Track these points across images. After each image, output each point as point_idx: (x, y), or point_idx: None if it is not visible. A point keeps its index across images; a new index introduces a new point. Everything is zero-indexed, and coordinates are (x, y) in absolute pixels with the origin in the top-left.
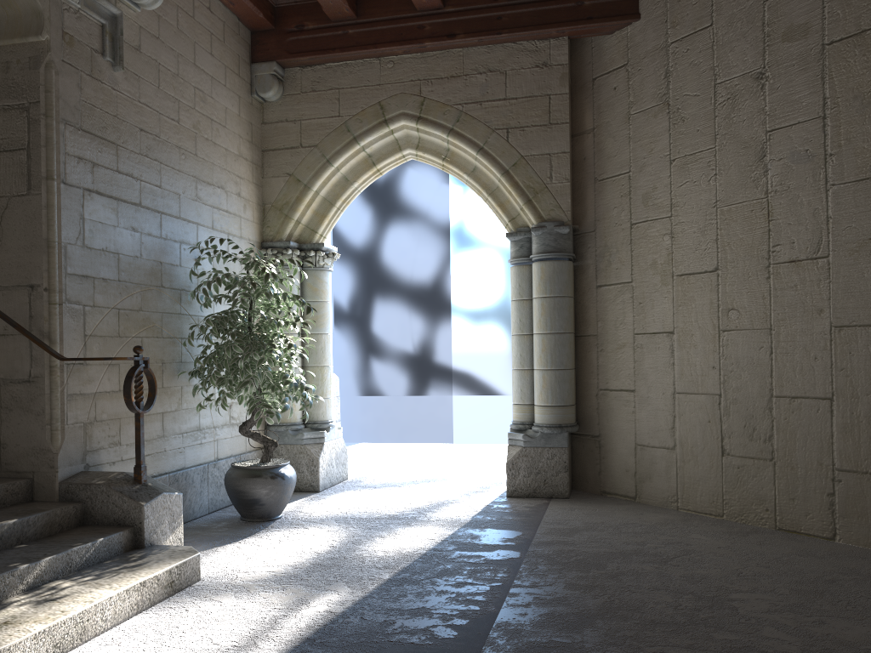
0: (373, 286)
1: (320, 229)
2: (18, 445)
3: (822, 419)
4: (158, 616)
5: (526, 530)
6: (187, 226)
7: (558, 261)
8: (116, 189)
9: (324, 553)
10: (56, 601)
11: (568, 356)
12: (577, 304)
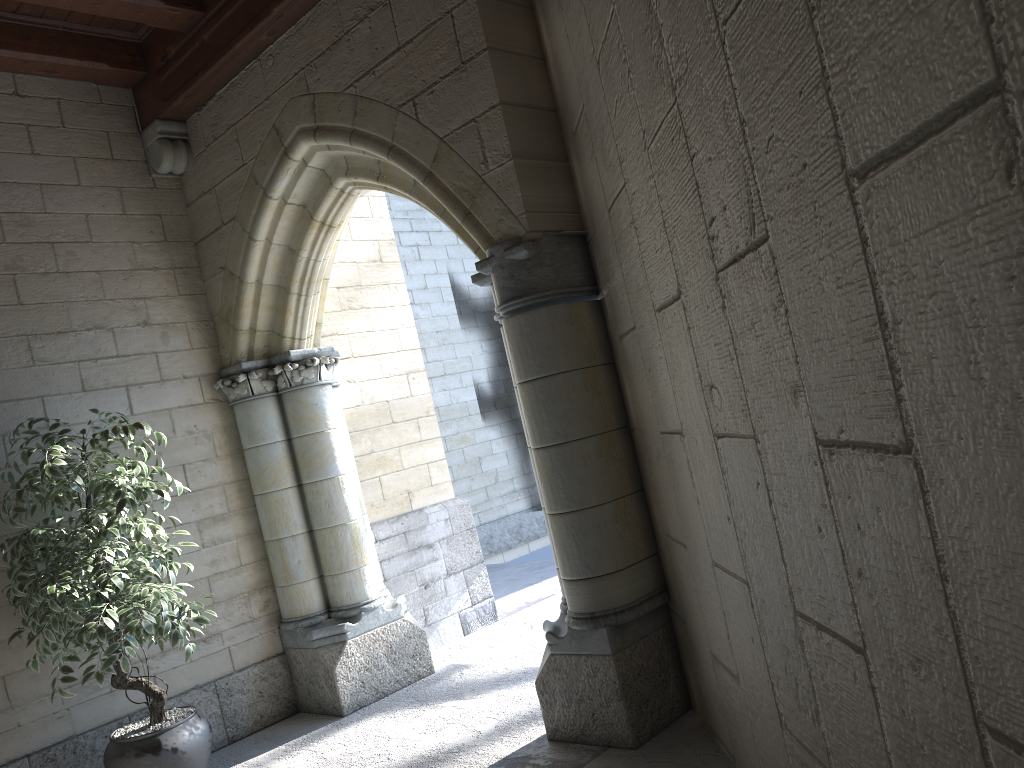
0: None
1: (285, 330)
2: None
3: (867, 707)
4: None
5: None
6: (17, 408)
7: (525, 313)
8: None
9: None
10: None
11: (584, 484)
12: (618, 371)
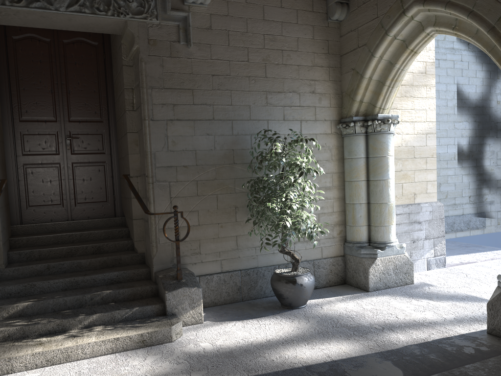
0: (485, 130)
1: (377, 104)
2: (148, 251)
3: None
4: (114, 358)
5: (413, 374)
6: (257, 123)
7: None
8: (193, 114)
9: (252, 345)
10: (73, 338)
11: None
12: None
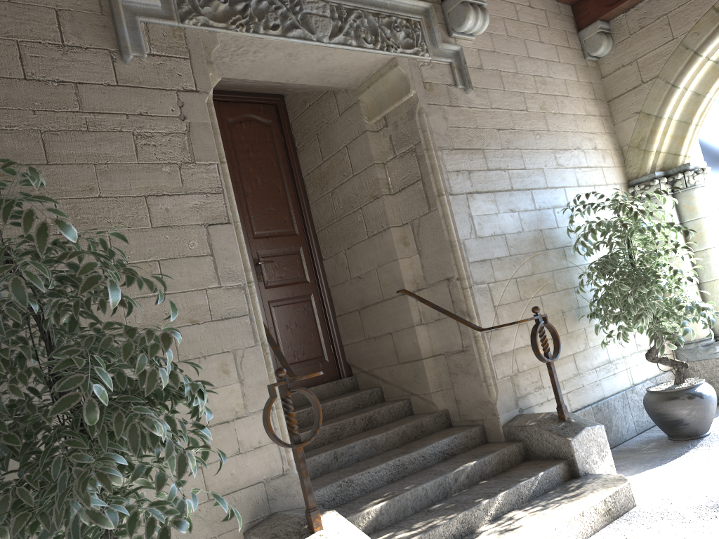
0: None
1: (682, 150)
2: (467, 400)
3: None
4: None
5: None
6: (555, 192)
7: None
8: (490, 184)
9: None
10: (513, 531)
11: None
12: None
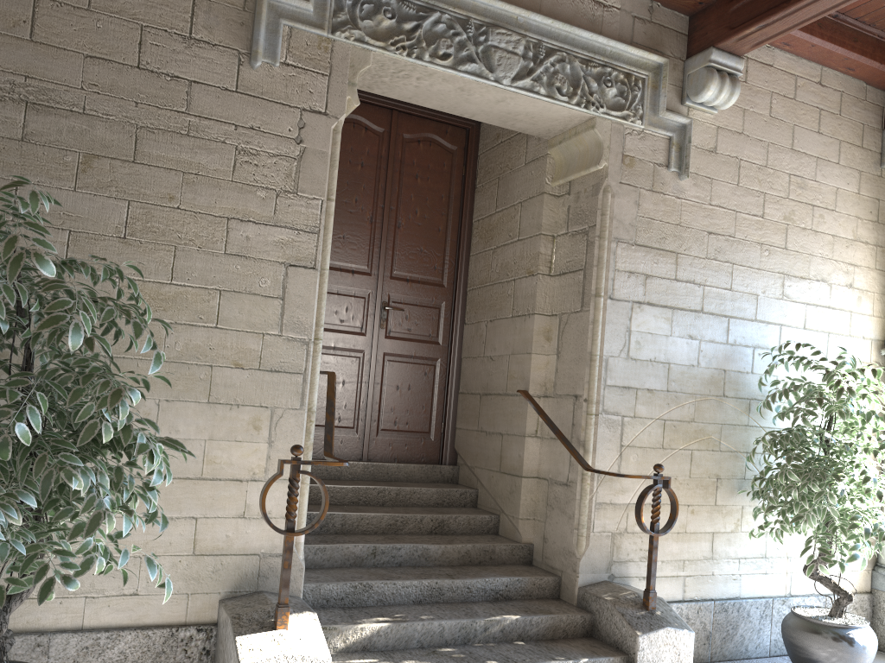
0: None
1: None
2: (554, 542)
3: None
4: None
5: None
6: (765, 329)
7: None
8: (672, 297)
9: None
10: None
11: None
12: None
